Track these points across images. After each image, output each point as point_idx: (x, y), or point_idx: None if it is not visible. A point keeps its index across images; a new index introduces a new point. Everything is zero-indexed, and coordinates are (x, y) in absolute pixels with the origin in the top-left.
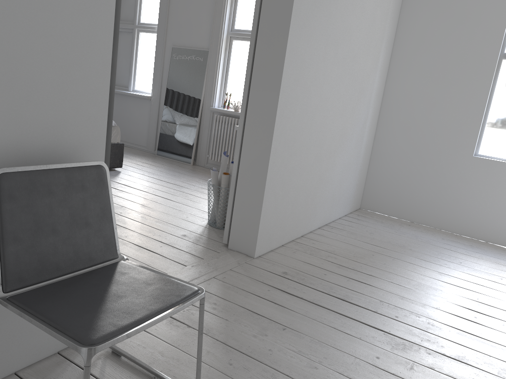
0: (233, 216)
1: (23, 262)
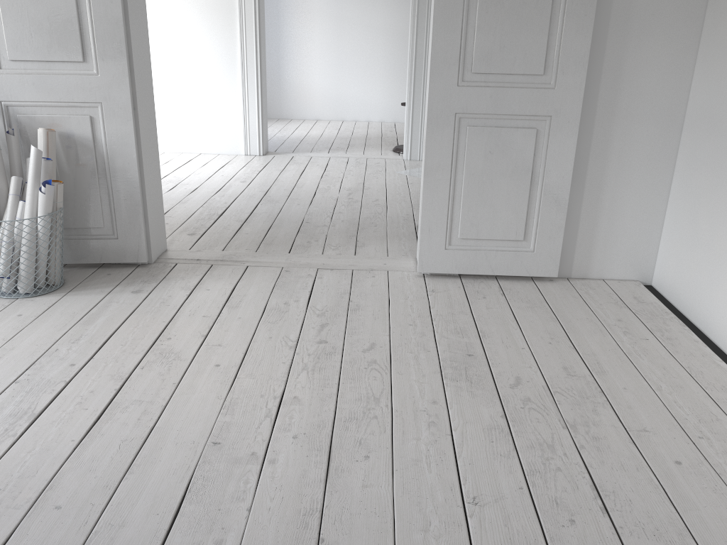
0: (149, 215)
1: None
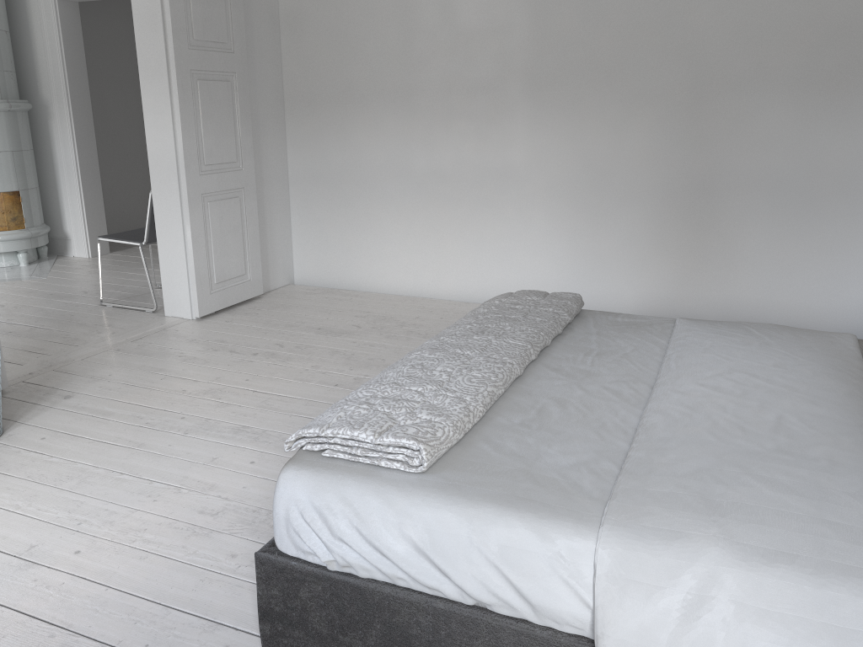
0: None
1: None
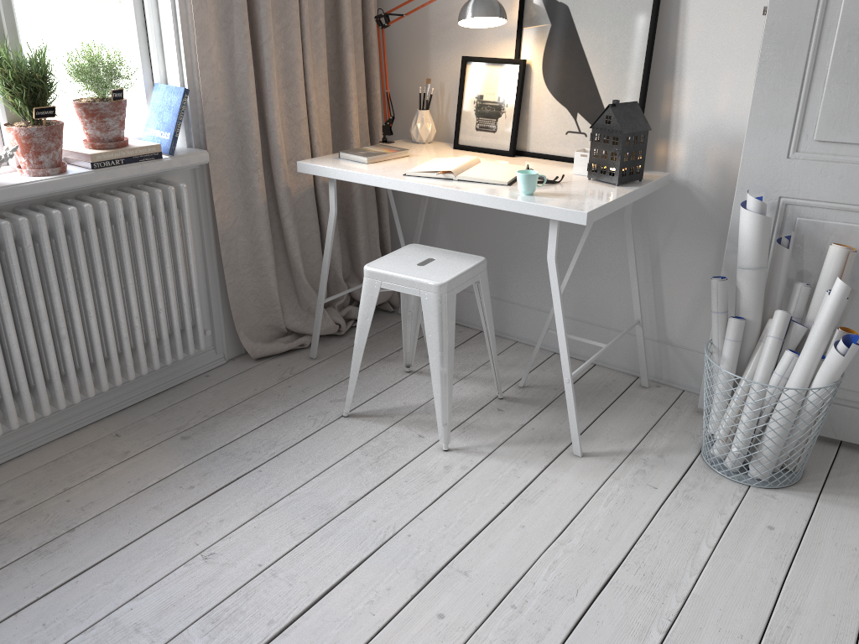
0: None
1: None
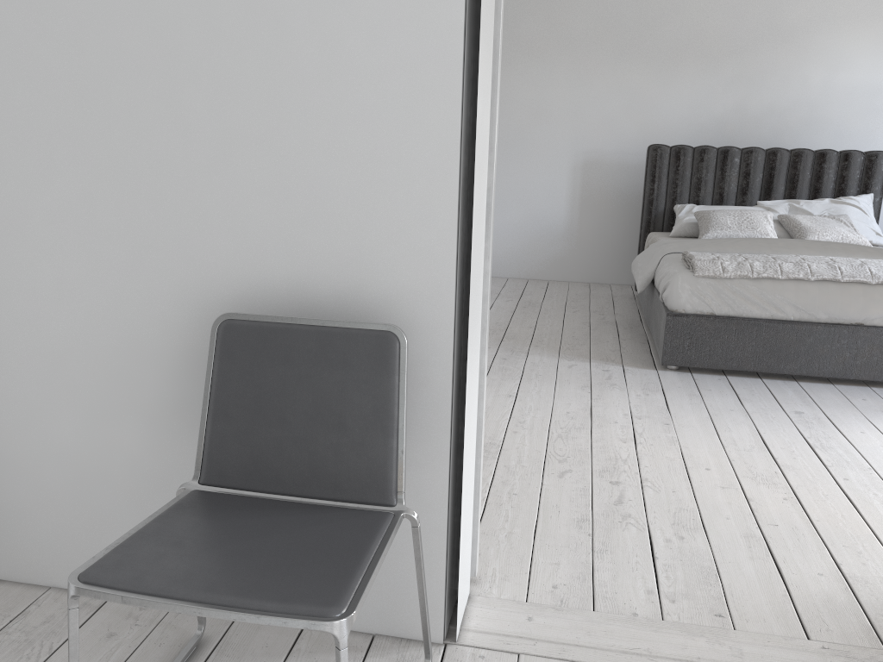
0: None
1: (230, 451)
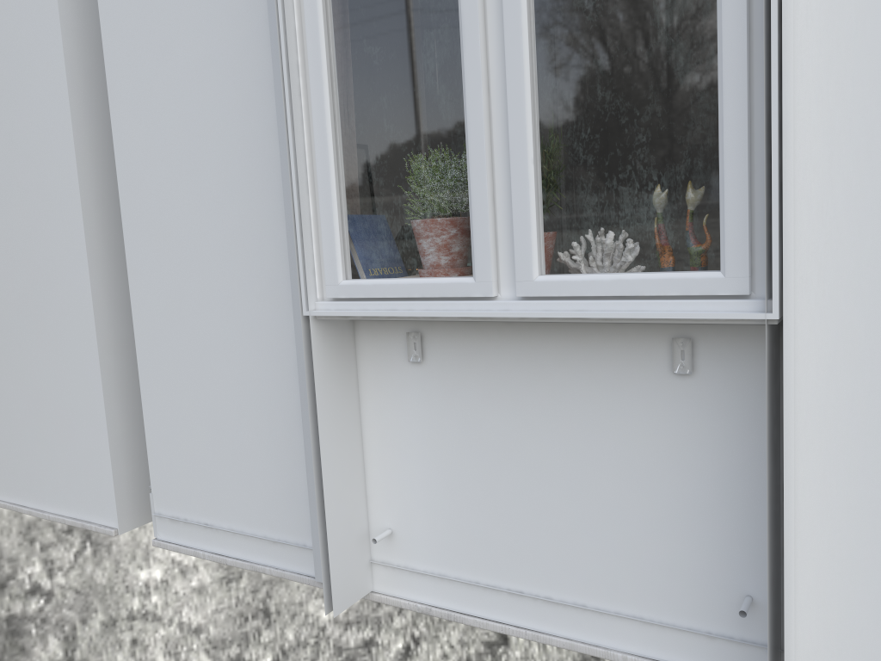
0: None
1: None
